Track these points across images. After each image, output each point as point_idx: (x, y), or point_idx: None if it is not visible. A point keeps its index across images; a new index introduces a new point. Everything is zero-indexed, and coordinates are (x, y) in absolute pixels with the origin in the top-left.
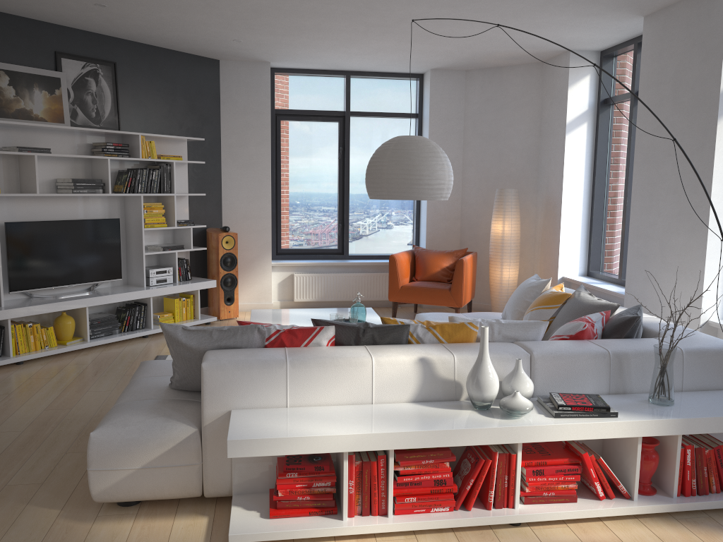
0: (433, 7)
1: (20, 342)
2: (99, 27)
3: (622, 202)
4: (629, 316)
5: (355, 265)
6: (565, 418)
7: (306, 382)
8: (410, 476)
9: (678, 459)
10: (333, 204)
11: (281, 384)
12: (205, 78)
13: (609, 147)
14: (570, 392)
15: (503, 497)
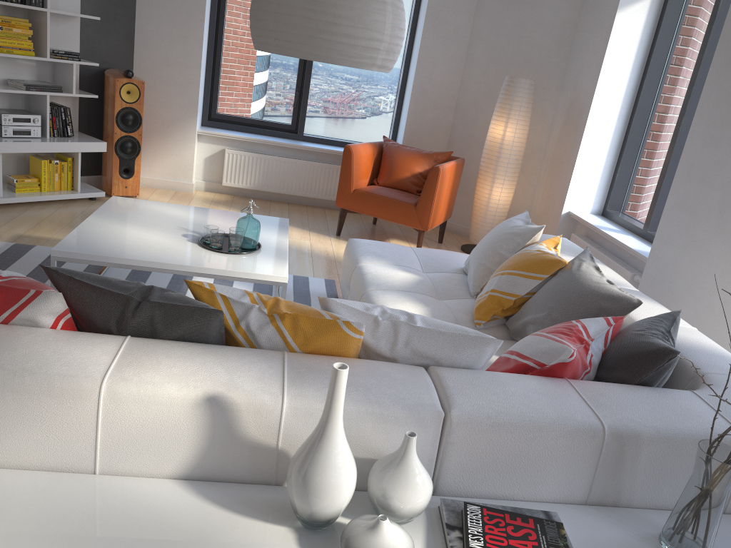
0: None
1: None
2: None
3: (674, 122)
4: (657, 344)
5: (308, 150)
6: None
7: None
8: None
9: None
10: (292, 64)
11: None
12: None
13: (675, 40)
14: (510, 492)
15: None
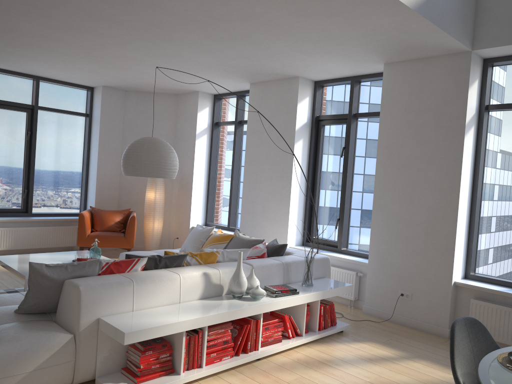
0: (144, 55)
1: None
2: None
3: (227, 182)
4: (280, 244)
5: (40, 220)
6: (279, 297)
7: (144, 293)
8: (213, 340)
9: (318, 312)
10: (20, 174)
11: (130, 296)
12: None
13: (218, 150)
14: (268, 285)
15: (253, 345)
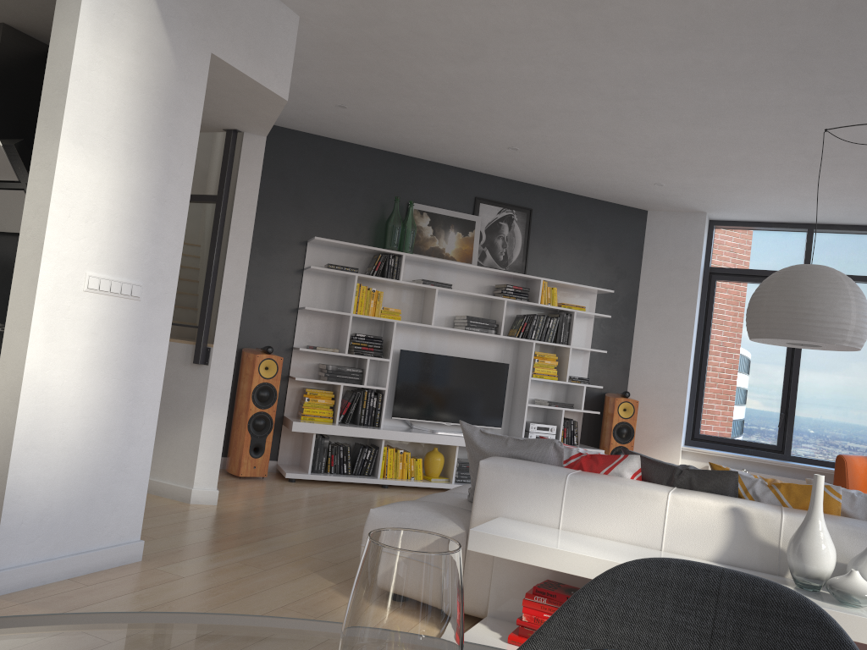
0: None
1: (389, 466)
2: (518, 174)
3: None
4: None
5: (796, 467)
6: None
7: (583, 505)
8: None
9: None
10: (776, 387)
11: (556, 500)
12: (627, 229)
13: None
14: None
15: None
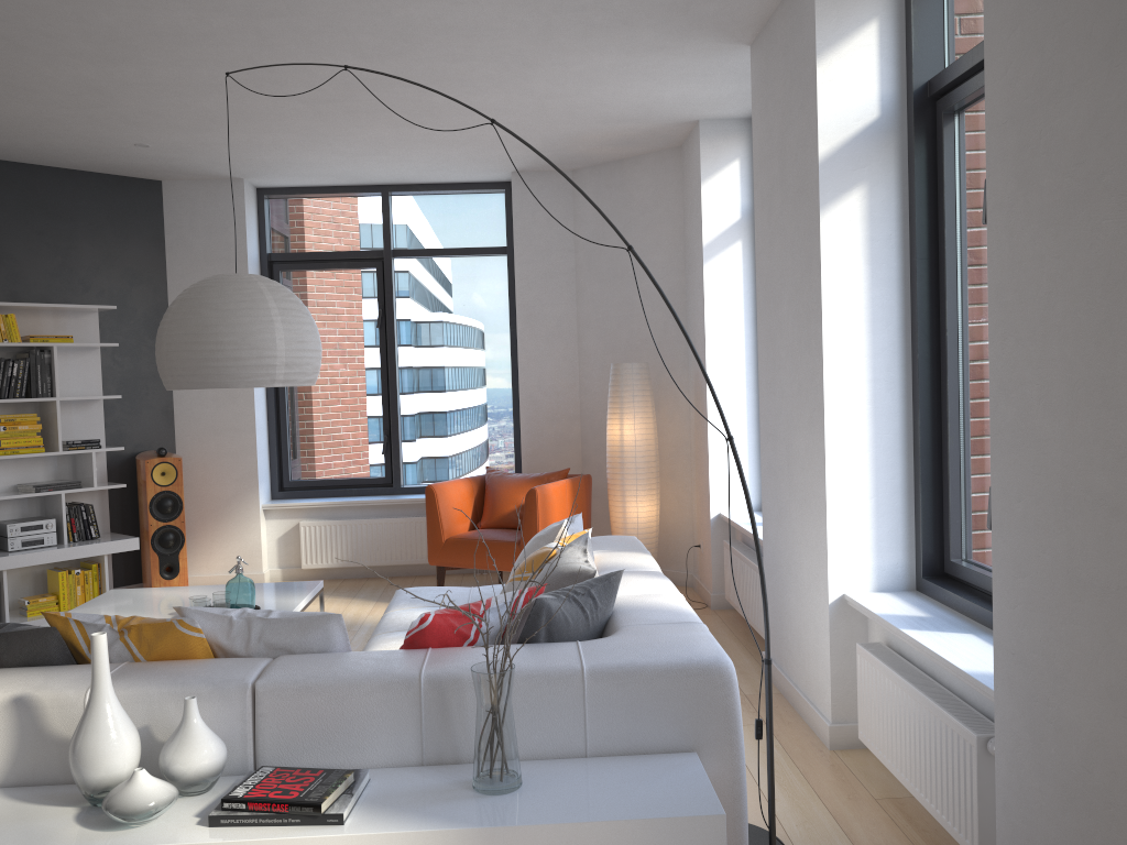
0: (366, 58)
1: None
2: None
3: None
4: (535, 598)
5: (404, 503)
6: (230, 828)
7: None
8: None
9: None
10: (375, 403)
11: None
12: (133, 211)
13: None
14: (336, 761)
15: None
